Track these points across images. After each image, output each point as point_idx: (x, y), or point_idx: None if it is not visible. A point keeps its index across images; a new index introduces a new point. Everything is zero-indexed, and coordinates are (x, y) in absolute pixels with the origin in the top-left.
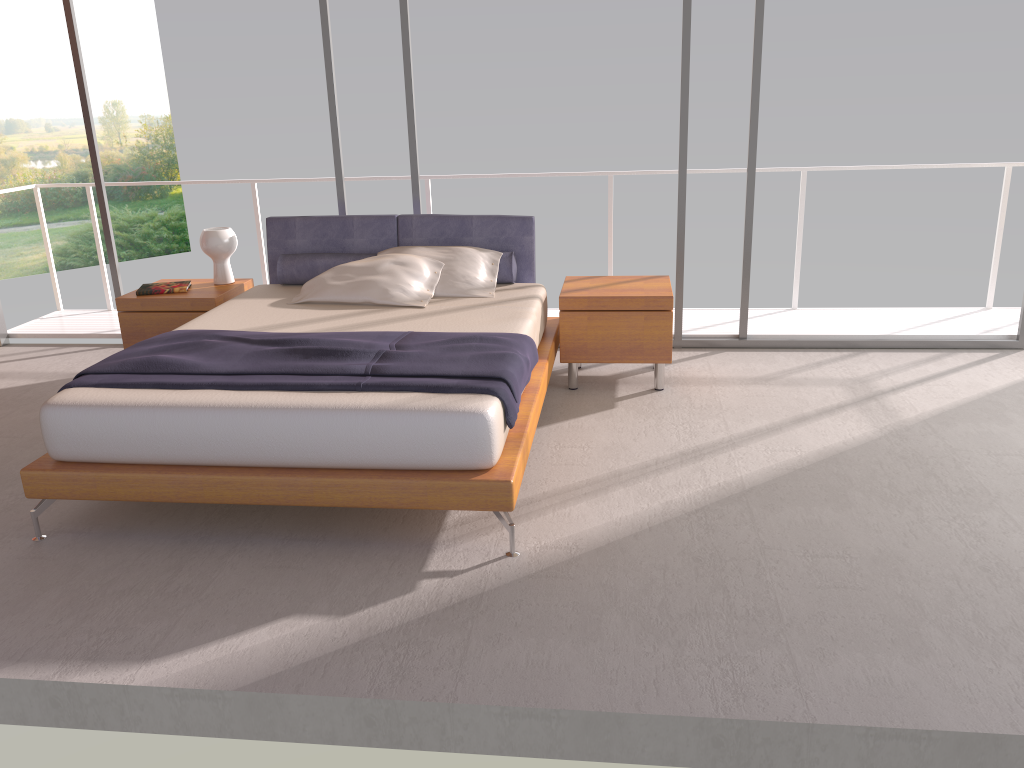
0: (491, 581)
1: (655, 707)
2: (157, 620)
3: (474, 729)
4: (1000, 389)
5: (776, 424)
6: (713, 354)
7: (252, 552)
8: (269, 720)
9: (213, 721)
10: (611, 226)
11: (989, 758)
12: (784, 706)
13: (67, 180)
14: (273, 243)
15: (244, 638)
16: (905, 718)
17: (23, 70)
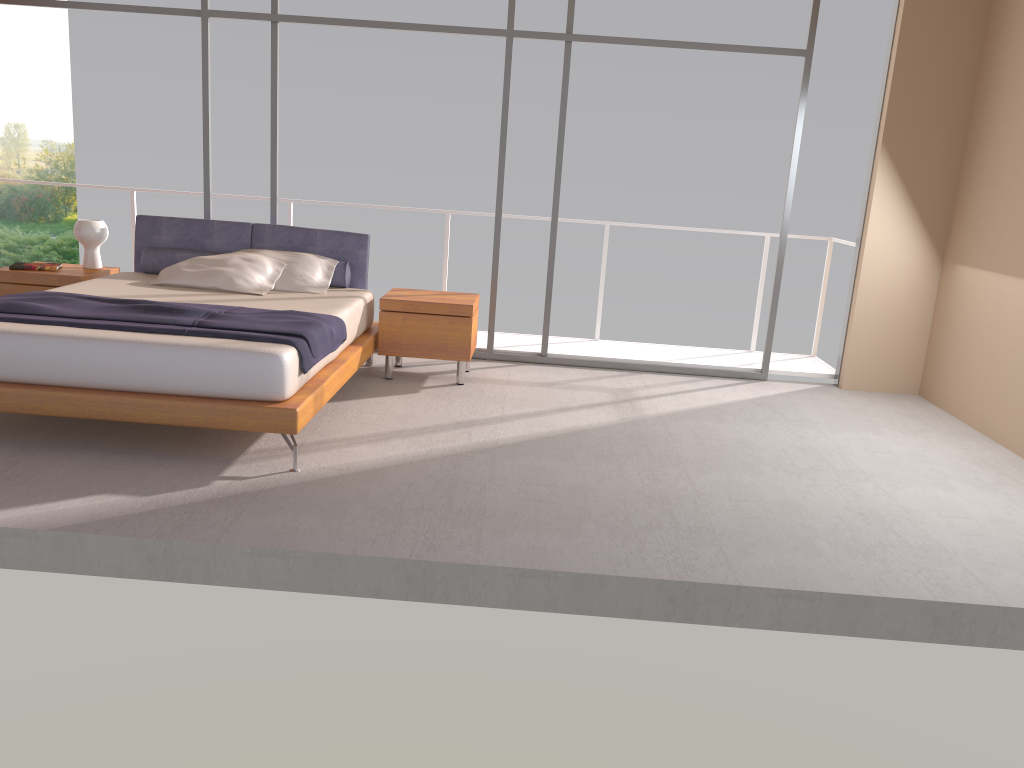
0: (271, 484)
1: (367, 552)
2: None
3: (231, 566)
4: (730, 402)
5: (543, 411)
6: (517, 366)
7: (80, 458)
8: (71, 556)
9: (26, 556)
10: (446, 257)
11: (596, 593)
12: (461, 556)
13: None
14: (140, 237)
15: (61, 504)
16: (543, 565)
17: None
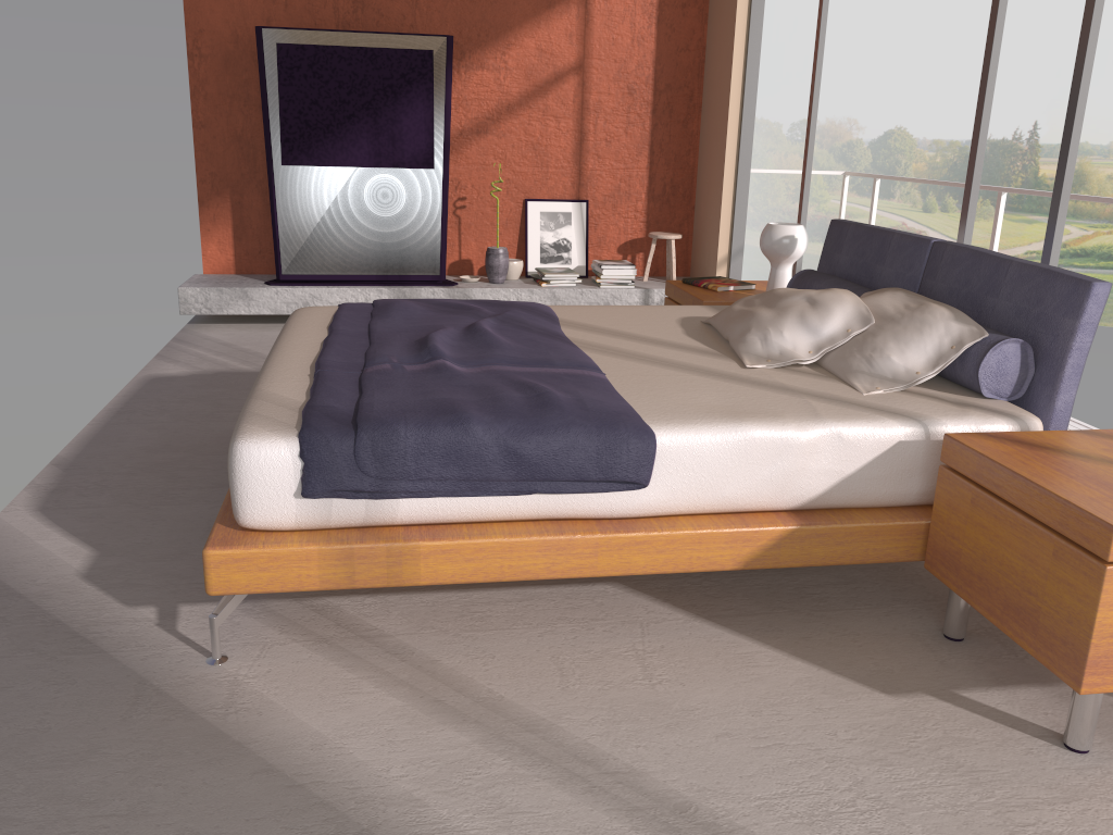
0: (137, 654)
1: None
2: (113, 499)
3: None
4: None
5: None
6: None
7: None
8: None
9: None
10: None
11: None
12: None
13: None
14: (824, 255)
15: (58, 539)
16: None
17: None
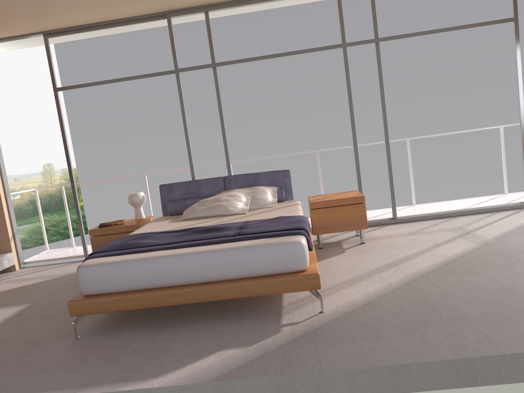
0: (317, 323)
1: (423, 359)
2: (153, 361)
3: (333, 385)
4: None
5: (427, 248)
6: (383, 227)
7: (190, 328)
8: None
9: None
10: (321, 175)
11: None
12: (486, 350)
13: (25, 204)
14: (163, 196)
15: (202, 361)
16: None
17: (3, 153)
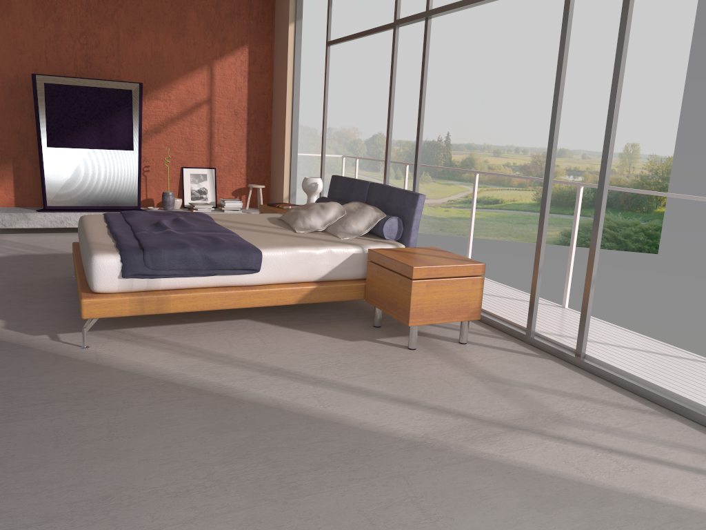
0: (48, 348)
1: None
2: None
3: None
4: (668, 503)
5: (380, 393)
6: (534, 356)
7: (70, 304)
8: None
9: None
10: (573, 232)
11: None
12: None
13: (585, 190)
14: (330, 190)
15: None
16: None
17: (579, 120)
